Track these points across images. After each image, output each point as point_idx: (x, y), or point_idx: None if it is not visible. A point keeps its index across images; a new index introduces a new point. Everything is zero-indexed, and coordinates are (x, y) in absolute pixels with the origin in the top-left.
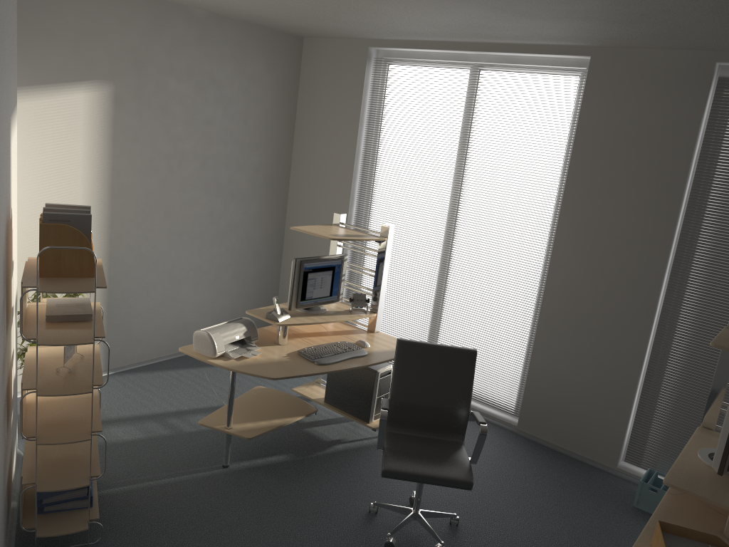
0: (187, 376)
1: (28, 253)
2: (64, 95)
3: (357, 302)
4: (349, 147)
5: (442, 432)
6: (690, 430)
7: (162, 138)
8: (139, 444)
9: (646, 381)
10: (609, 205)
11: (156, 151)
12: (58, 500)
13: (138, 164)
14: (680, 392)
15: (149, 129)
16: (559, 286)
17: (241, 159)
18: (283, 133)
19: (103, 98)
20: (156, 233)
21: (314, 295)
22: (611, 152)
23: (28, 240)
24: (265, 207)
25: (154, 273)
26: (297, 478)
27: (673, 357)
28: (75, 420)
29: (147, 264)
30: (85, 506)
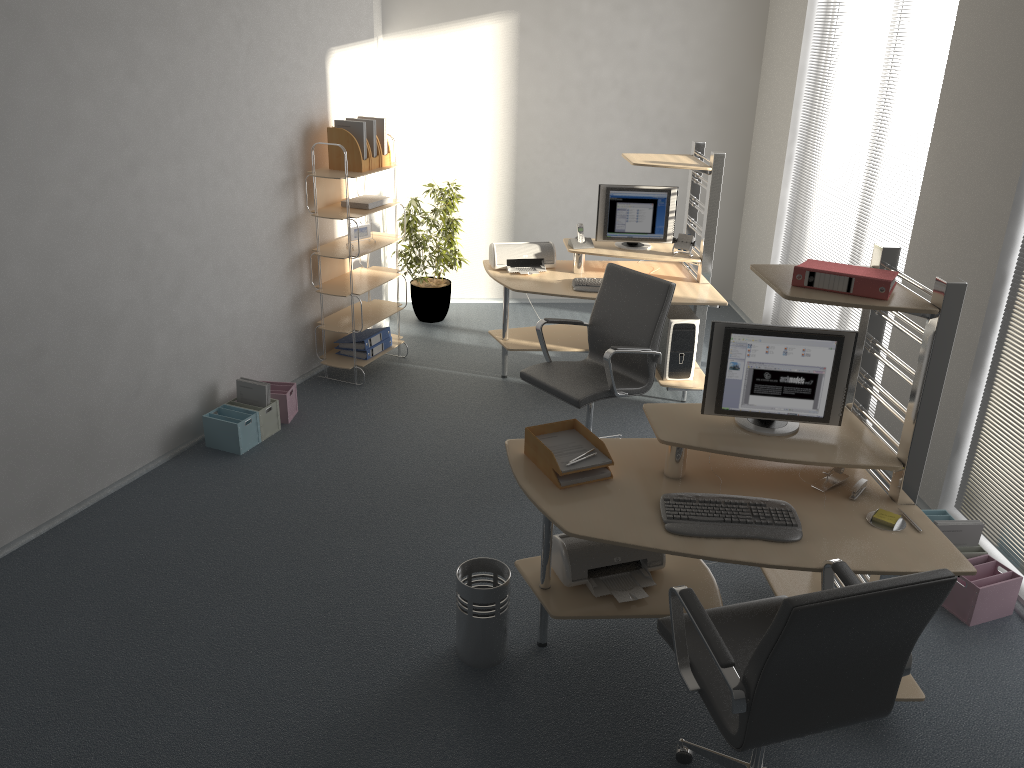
0: (575, 317)
1: (439, 175)
2: (470, 29)
3: (679, 244)
4: (794, 64)
5: (630, 370)
6: (1015, 470)
7: (573, 66)
8: (466, 347)
9: (985, 390)
10: (972, 119)
11: (565, 80)
12: (347, 347)
13: (545, 93)
14: (1014, 410)
15: (558, 57)
16: (920, 244)
17: (678, 87)
18: (744, 53)
19: (508, 29)
20: (566, 167)
21: (627, 229)
22: (983, 36)
23: (439, 163)
24: (714, 146)
25: (564, 209)
26: (547, 401)
27: (1014, 356)
28: (355, 286)
29: (556, 199)
30: (363, 358)
